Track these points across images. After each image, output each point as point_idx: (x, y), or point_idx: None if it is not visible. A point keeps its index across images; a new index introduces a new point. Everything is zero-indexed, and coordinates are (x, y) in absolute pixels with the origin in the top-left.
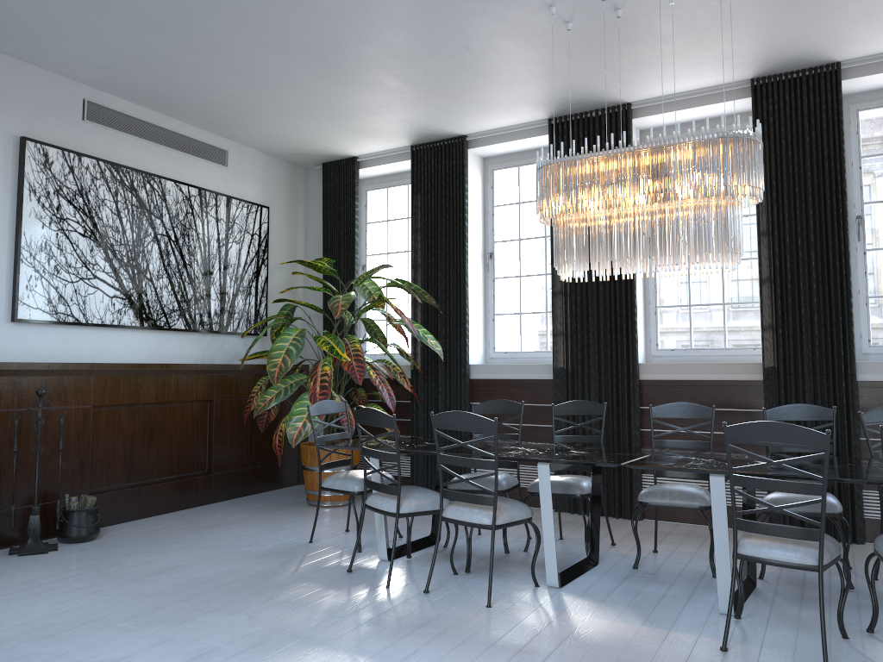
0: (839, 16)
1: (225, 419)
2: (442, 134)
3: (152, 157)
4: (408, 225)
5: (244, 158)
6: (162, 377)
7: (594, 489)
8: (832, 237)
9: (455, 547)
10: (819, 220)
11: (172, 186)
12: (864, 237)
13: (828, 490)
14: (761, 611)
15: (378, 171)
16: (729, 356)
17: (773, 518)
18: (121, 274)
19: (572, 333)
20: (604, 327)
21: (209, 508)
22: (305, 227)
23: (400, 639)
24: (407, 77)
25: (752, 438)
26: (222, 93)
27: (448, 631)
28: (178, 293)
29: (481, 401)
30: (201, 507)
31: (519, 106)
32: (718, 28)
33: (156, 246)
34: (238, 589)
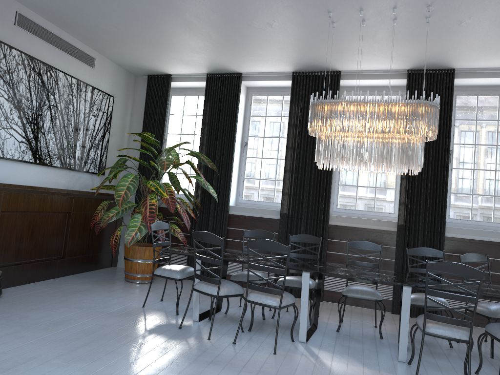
0: (468, 46)
1: (76, 224)
2: (229, 70)
3: (52, 55)
4: (196, 119)
5: (103, 64)
6: (44, 195)
7: (318, 286)
8: (440, 160)
9: (232, 314)
10: (435, 150)
11: (62, 76)
12: (452, 161)
13: (424, 292)
14: (417, 360)
15: (181, 85)
16: (376, 216)
17: (394, 305)
18: (27, 128)
19: (293, 194)
20: (312, 193)
21: (64, 280)
22: (131, 112)
23: (237, 374)
24: (227, 35)
25: (442, 270)
26: (108, 24)
27: (262, 369)
28: (59, 144)
29: (234, 227)
30: (57, 278)
31: (280, 62)
32: (408, 41)
33: (49, 113)
34: (117, 337)
